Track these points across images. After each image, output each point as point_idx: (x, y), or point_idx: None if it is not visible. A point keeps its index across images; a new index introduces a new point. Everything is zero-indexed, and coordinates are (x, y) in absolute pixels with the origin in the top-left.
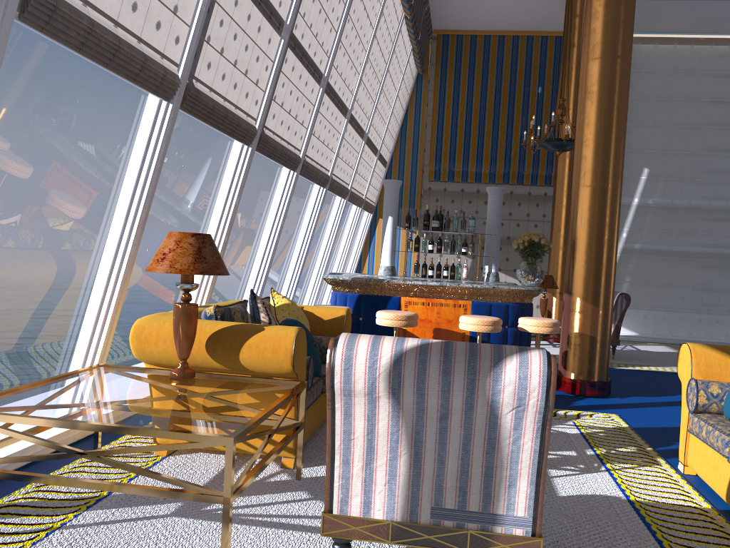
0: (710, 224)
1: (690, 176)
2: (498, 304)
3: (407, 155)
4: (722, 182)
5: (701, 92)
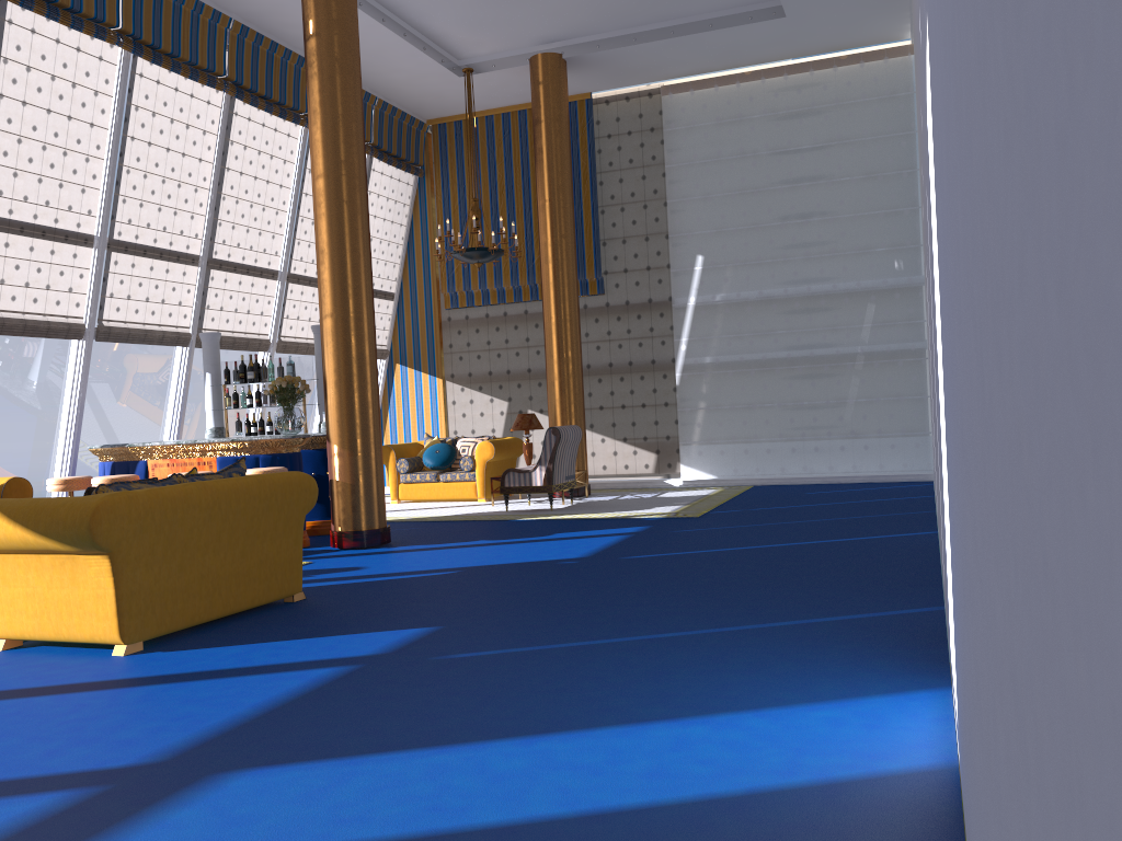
0: (791, 318)
1: (757, 258)
2: (246, 457)
3: (418, 280)
4: (799, 259)
5: (756, 143)
